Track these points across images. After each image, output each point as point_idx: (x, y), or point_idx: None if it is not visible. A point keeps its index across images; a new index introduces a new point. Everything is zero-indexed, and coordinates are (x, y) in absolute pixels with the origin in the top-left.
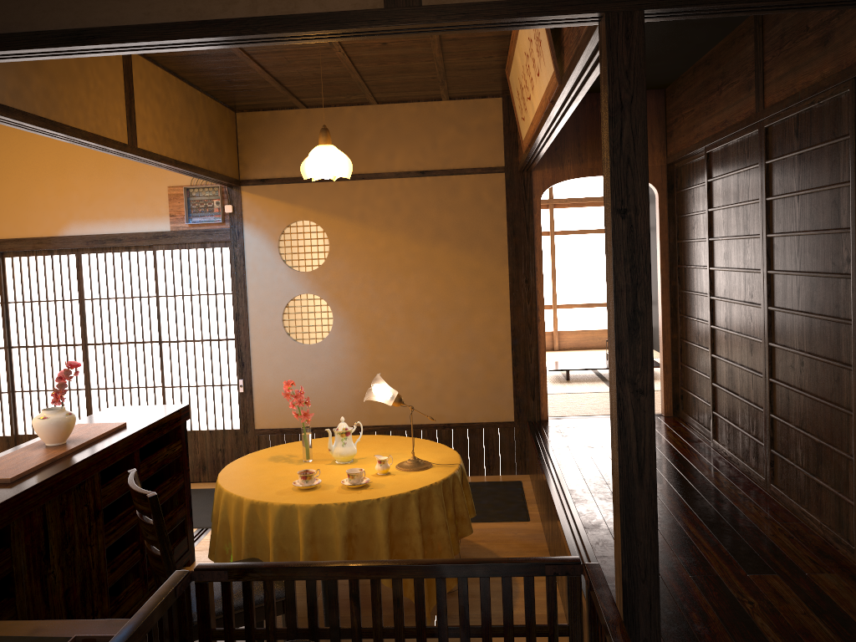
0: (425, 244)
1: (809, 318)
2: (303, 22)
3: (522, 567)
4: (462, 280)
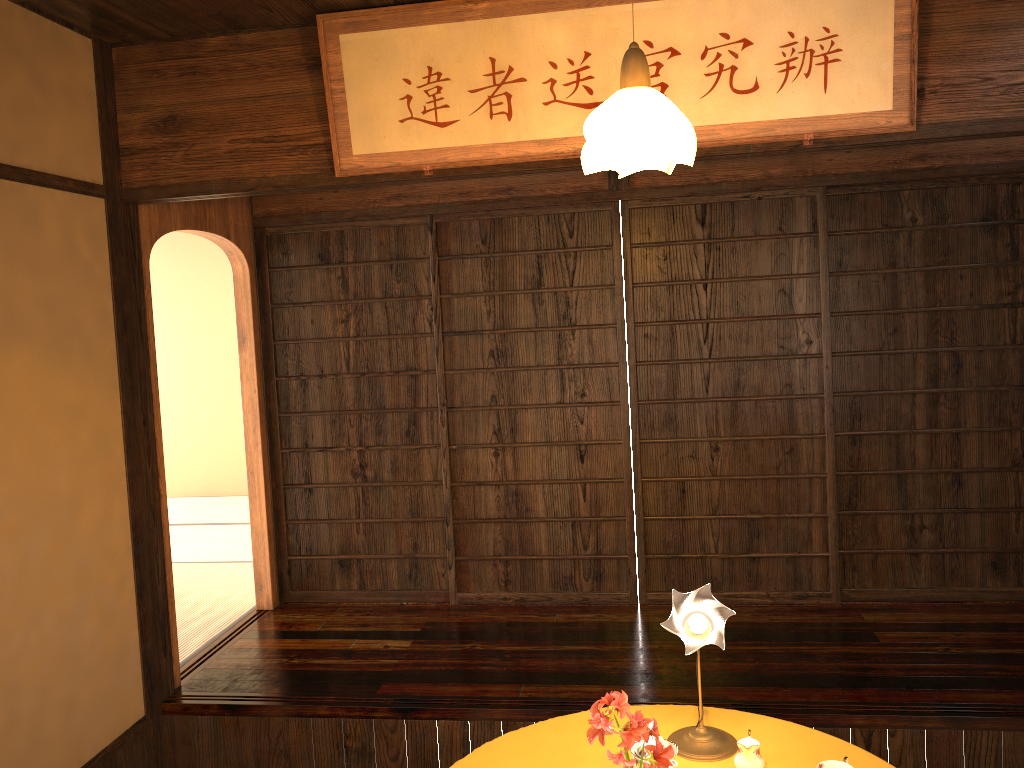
0: None
1: (731, 402)
2: None
3: None
4: (58, 433)
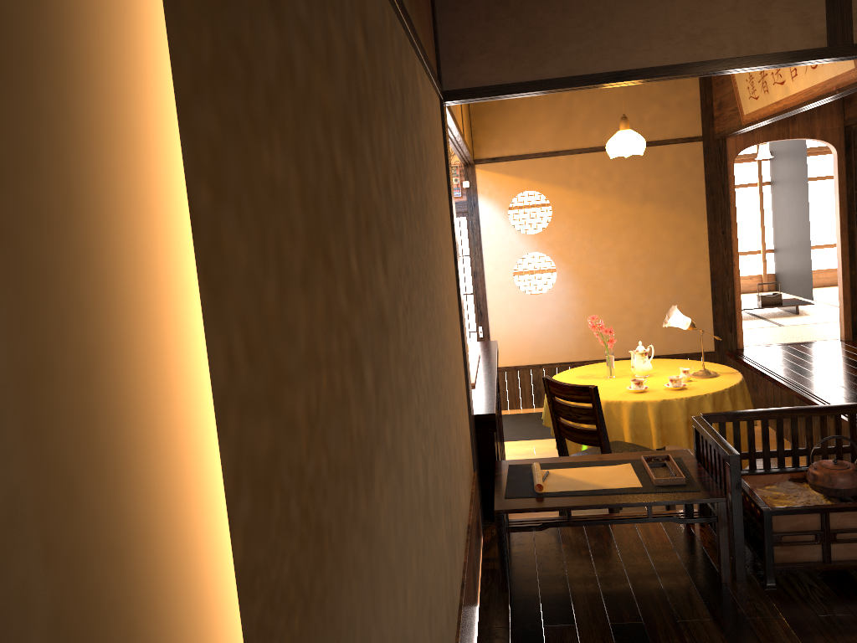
0: (634, 205)
1: None
2: (773, 59)
3: None
4: (667, 234)
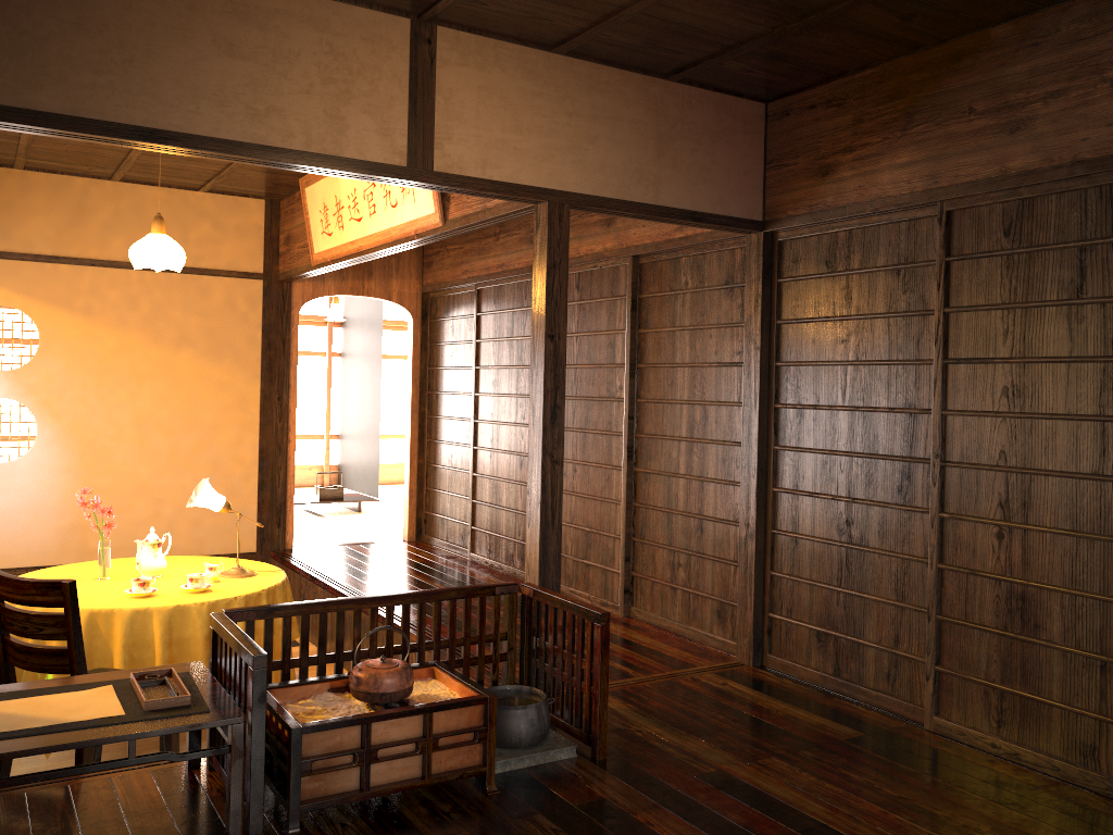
0: (165, 349)
1: (583, 433)
2: (347, 165)
3: (480, 589)
4: (208, 393)
